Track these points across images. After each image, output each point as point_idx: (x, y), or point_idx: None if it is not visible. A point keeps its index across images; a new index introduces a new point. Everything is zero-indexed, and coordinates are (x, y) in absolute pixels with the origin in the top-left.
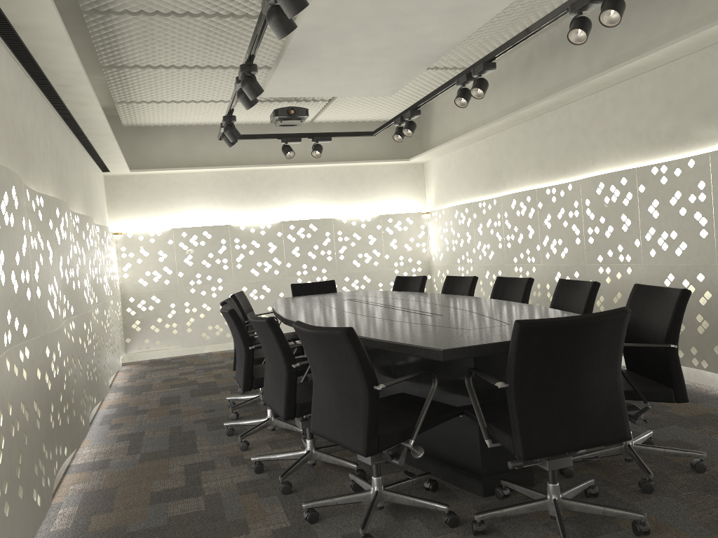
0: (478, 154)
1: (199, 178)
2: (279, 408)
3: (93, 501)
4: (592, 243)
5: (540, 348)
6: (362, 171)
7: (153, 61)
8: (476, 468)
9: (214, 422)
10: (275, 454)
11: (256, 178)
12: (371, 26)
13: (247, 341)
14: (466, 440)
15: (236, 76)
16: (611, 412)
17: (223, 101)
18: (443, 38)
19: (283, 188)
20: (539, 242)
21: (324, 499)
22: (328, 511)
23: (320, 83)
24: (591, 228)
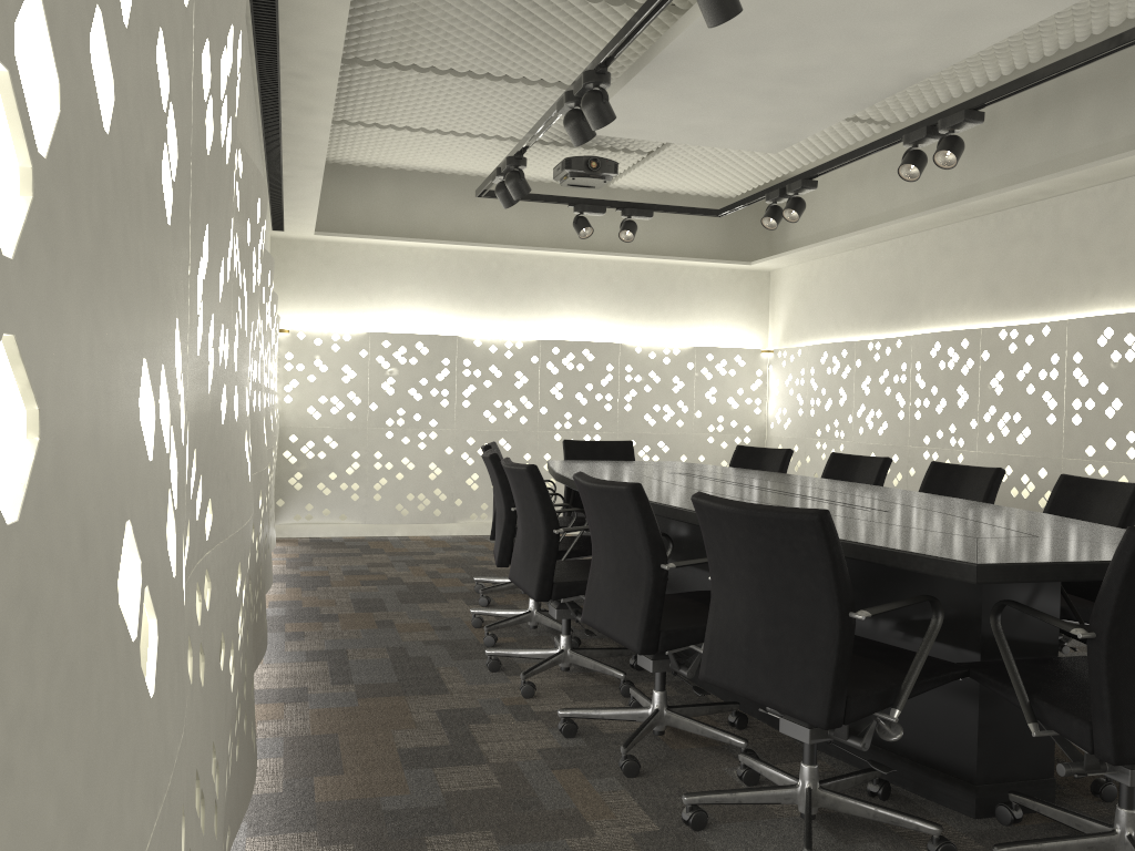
0: (875, 265)
1: (417, 258)
2: (627, 633)
3: (305, 752)
4: (1078, 424)
5: None
6: (673, 274)
7: (405, 57)
8: (964, 770)
9: (458, 647)
10: (599, 709)
11: (507, 267)
12: (812, 28)
13: (551, 520)
14: (950, 720)
15: (523, 96)
16: None
17: (483, 137)
18: (914, 62)
19: (547, 287)
20: (977, 414)
21: (721, 792)
22: (714, 812)
23: (679, 118)
24: (1079, 400)
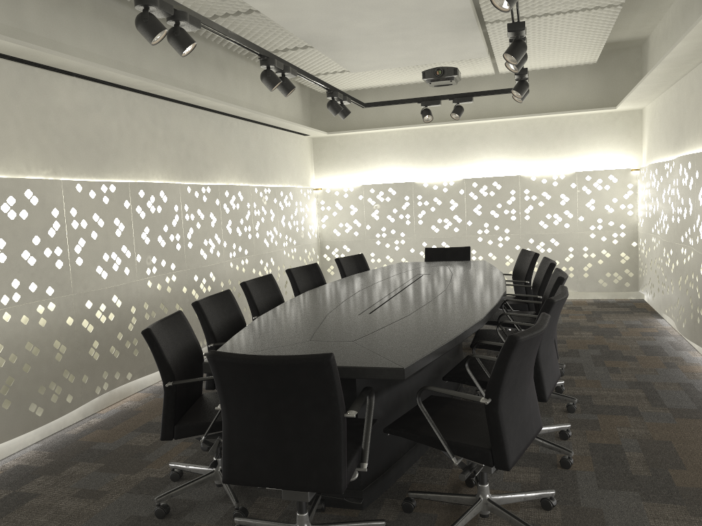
0: (671, 103)
1: (390, 137)
2: None
3: (116, 418)
4: None
5: (233, 381)
6: (561, 123)
7: (275, 46)
8: None
9: None
10: None
11: (444, 135)
12: (343, 11)
13: (254, 311)
14: None
15: None
16: (321, 460)
17: None
18: (442, 6)
19: (471, 144)
20: (694, 221)
21: (183, 464)
22: (201, 474)
23: (386, 56)
24: None
